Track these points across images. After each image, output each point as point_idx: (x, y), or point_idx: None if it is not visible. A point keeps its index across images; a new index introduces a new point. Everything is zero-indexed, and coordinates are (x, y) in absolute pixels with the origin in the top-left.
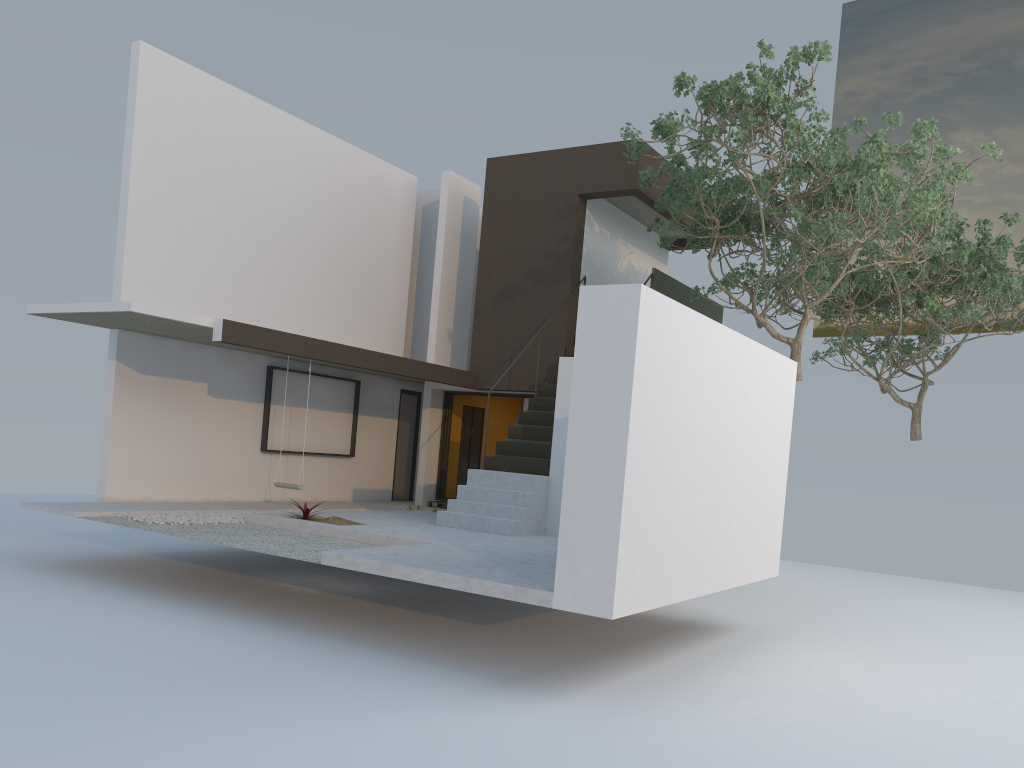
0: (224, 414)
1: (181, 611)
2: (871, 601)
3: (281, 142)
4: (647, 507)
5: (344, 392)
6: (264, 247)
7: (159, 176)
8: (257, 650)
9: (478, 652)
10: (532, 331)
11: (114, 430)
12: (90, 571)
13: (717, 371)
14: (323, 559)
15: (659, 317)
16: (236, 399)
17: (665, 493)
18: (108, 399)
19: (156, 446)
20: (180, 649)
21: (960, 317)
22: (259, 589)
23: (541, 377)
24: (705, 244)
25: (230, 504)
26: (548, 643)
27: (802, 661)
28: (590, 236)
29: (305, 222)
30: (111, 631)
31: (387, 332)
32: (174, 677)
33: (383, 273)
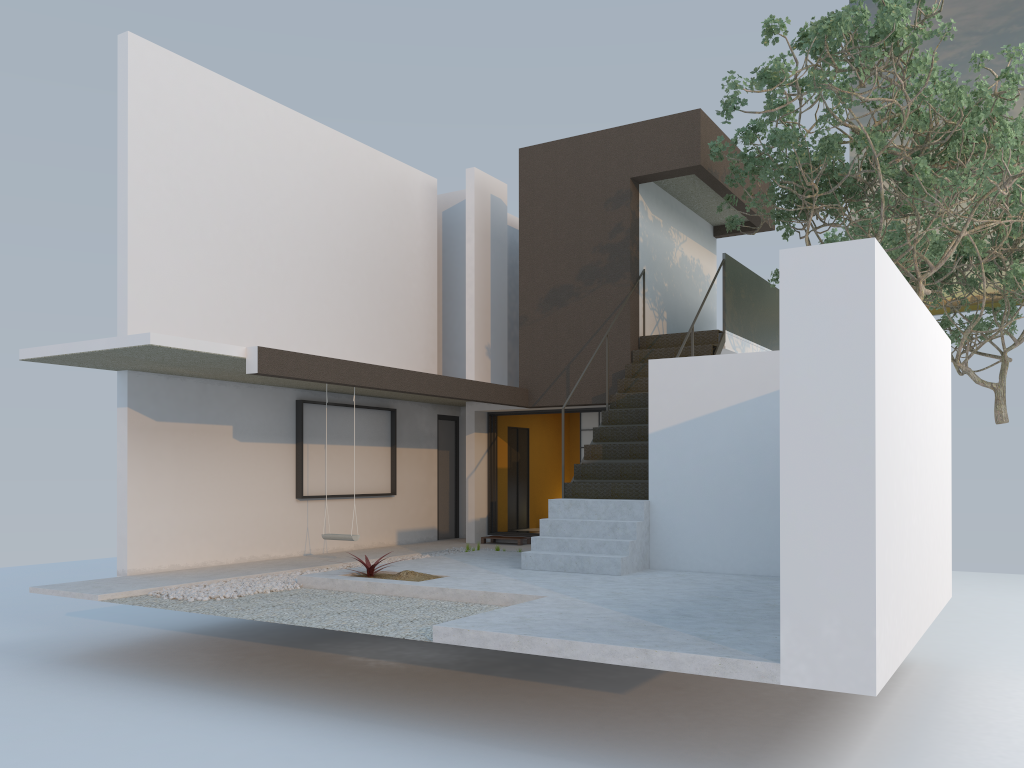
0: (253, 460)
1: (250, 713)
2: (1006, 609)
3: (292, 145)
4: (888, 537)
5: (379, 423)
6: (282, 265)
7: (161, 189)
8: None
9: (645, 738)
10: (590, 336)
11: (131, 490)
12: (120, 664)
13: (916, 353)
14: (435, 635)
15: (885, 283)
16: (265, 441)
17: (897, 515)
18: (121, 454)
19: (180, 504)
20: None
21: None
22: (330, 668)
23: (605, 387)
24: (789, 219)
25: (270, 563)
26: (716, 712)
27: None
28: (645, 225)
29: (324, 234)
30: (174, 758)
31: (419, 352)
32: None
33: (410, 287)
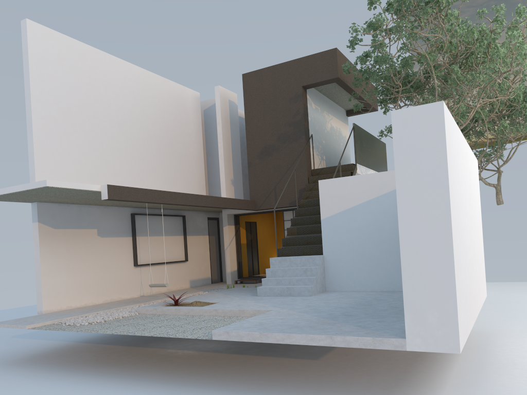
0: (109, 247)
1: (114, 386)
2: (511, 300)
3: (120, 77)
4: (459, 265)
5: (177, 223)
6: (119, 141)
7: (49, 103)
8: None
9: (332, 384)
10: (285, 171)
11: (43, 267)
12: (41, 362)
13: (464, 166)
14: (214, 336)
15: (449, 126)
16: (115, 236)
17: (462, 253)
18: (36, 248)
19: (70, 273)
20: None
21: (521, 130)
22: (157, 357)
23: (295, 197)
24: (387, 103)
25: (121, 302)
26: (369, 367)
27: None
28: (311, 110)
29: (141, 124)
30: None
31: (195, 185)
32: None
33: (188, 150)
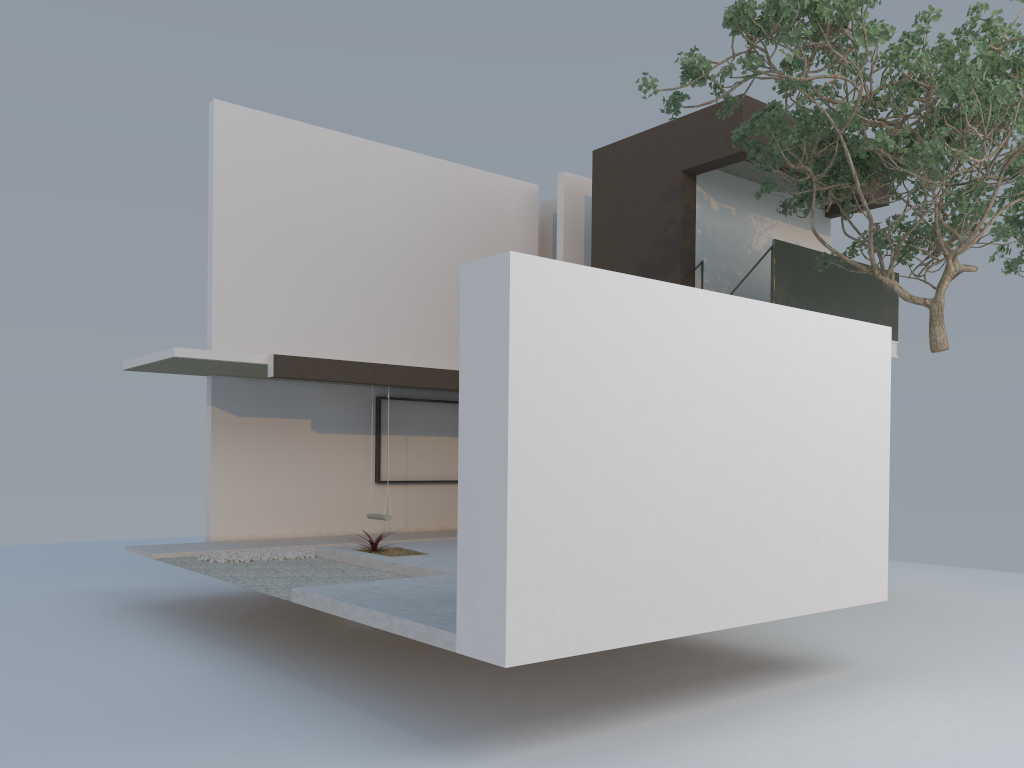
0: (331, 448)
1: (198, 651)
2: None
3: (373, 172)
4: (565, 526)
5: None
6: (363, 279)
7: (243, 224)
8: (207, 695)
9: (450, 699)
10: None
11: (214, 472)
12: (176, 610)
13: (702, 348)
14: (293, 596)
15: (557, 289)
16: (343, 433)
17: (604, 506)
18: (208, 443)
19: (260, 485)
20: (132, 694)
21: None
22: (313, 625)
23: None
24: (820, 201)
25: (337, 538)
26: (553, 688)
27: (882, 715)
28: (705, 215)
29: (407, 248)
30: (97, 674)
31: None
32: (77, 726)
33: None
